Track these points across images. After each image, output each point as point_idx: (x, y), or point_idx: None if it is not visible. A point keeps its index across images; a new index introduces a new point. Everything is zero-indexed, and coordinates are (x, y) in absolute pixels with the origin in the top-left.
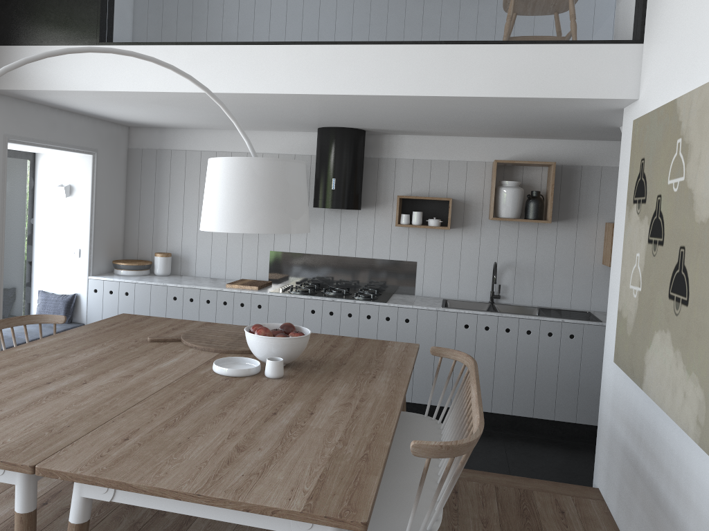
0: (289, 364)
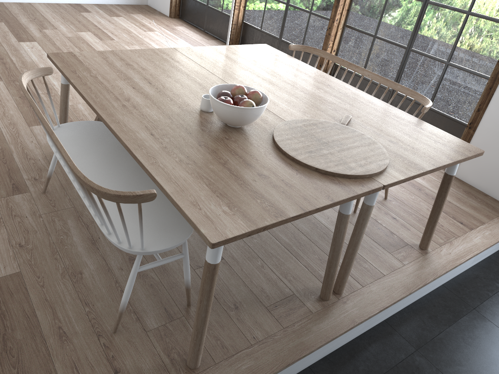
0: (227, 127)
